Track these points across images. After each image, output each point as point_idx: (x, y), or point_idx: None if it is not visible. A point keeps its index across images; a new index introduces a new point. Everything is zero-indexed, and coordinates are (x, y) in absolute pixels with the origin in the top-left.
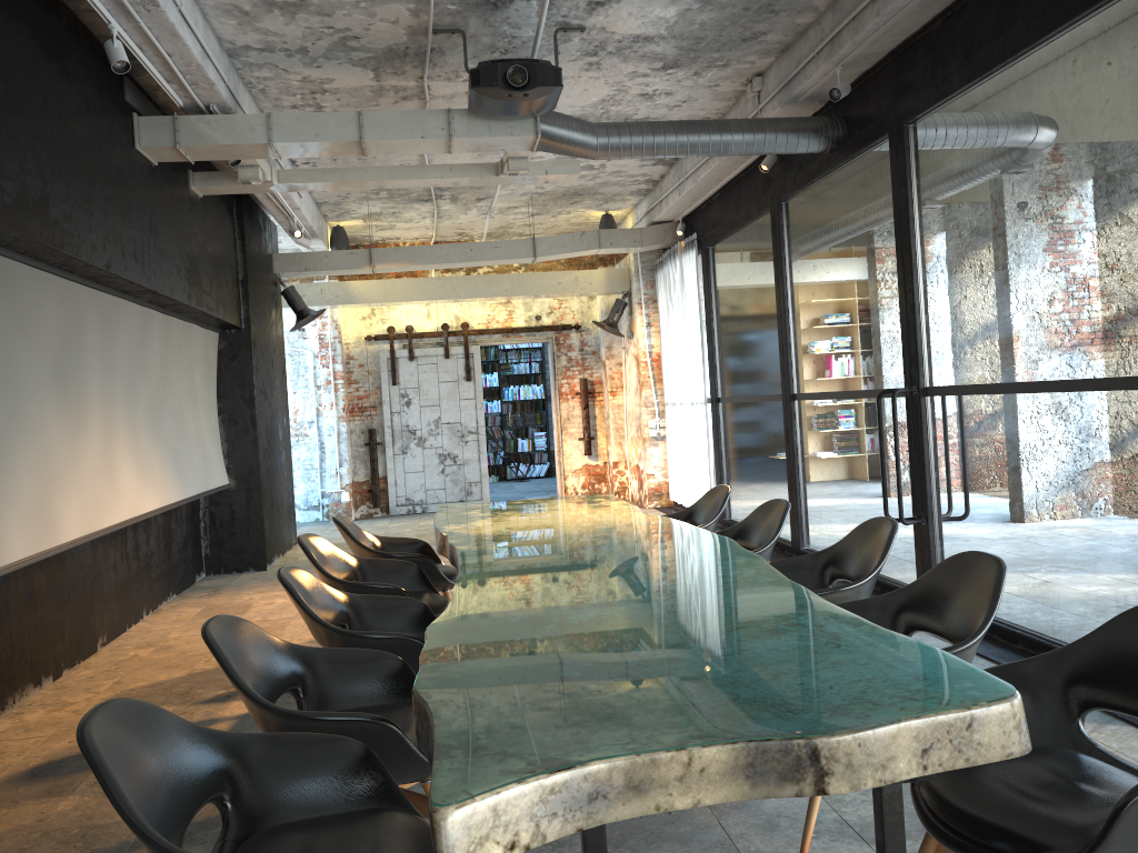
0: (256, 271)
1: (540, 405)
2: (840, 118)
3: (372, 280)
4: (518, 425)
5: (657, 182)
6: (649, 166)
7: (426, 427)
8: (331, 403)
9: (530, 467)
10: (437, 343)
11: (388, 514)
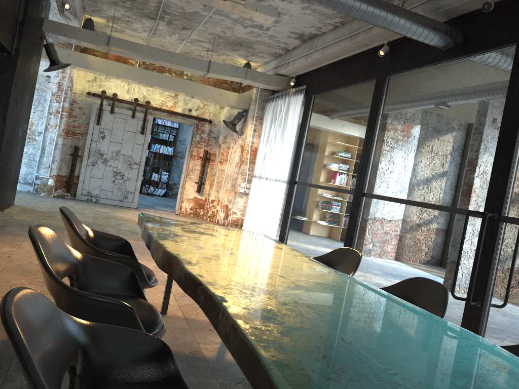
0: (31, 21)
1: (169, 158)
2: (460, 30)
3: (102, 58)
4: (155, 166)
5: (288, 51)
6: (292, 38)
7: (110, 153)
8: (56, 125)
9: (155, 189)
10: (129, 108)
11: (74, 198)
